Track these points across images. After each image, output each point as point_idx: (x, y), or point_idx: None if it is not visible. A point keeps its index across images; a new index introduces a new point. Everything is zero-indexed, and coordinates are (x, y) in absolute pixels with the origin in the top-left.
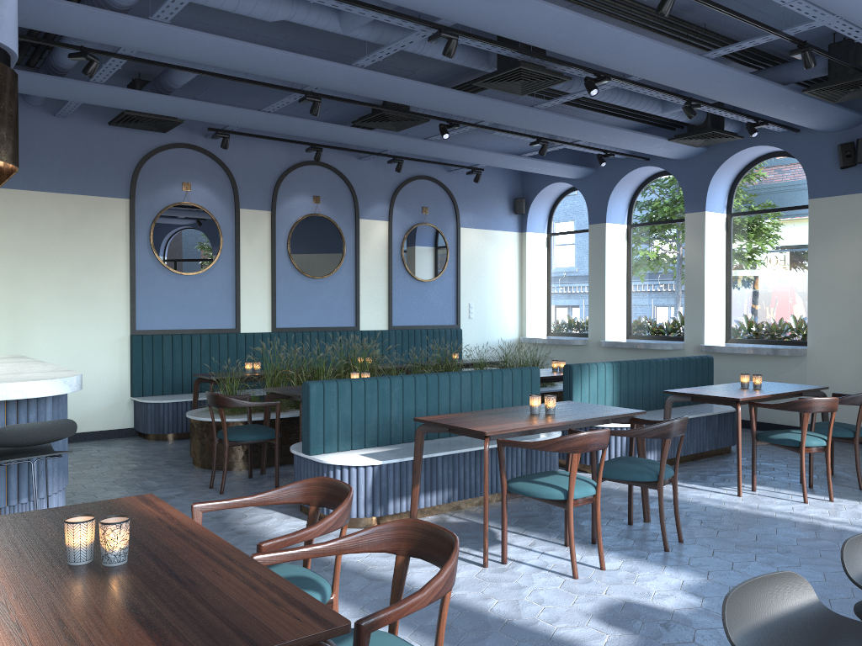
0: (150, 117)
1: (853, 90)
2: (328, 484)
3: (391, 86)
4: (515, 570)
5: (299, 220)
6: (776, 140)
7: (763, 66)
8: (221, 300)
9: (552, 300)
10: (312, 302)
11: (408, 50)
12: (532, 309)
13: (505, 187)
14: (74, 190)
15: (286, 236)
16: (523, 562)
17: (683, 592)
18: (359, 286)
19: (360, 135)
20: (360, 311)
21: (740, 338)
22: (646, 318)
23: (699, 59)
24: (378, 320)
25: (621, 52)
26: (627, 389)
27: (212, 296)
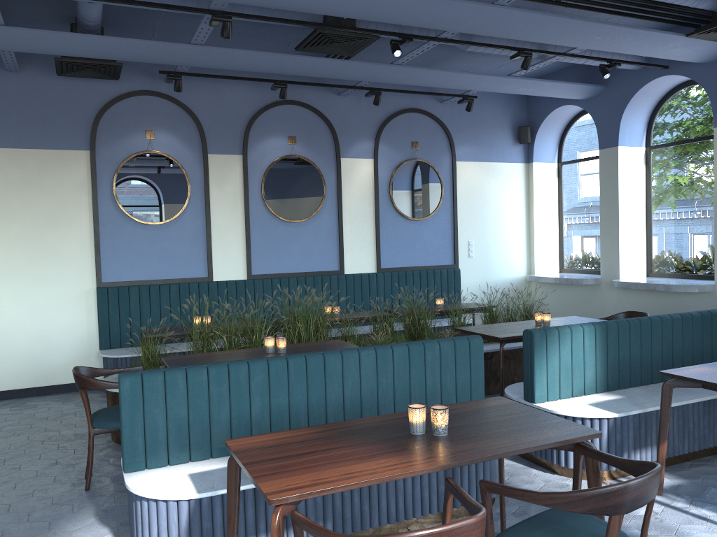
0: (84, 62)
1: None
2: None
3: None
4: None
5: (273, 163)
6: None
7: None
8: (192, 249)
9: (564, 234)
10: (291, 247)
11: None
12: (541, 245)
13: (508, 116)
14: (32, 145)
15: (260, 180)
16: None
17: None
18: (342, 228)
19: (313, 64)
20: (345, 254)
21: None
22: (669, 253)
23: None
24: (365, 263)
25: None
26: (618, 359)
27: (182, 245)
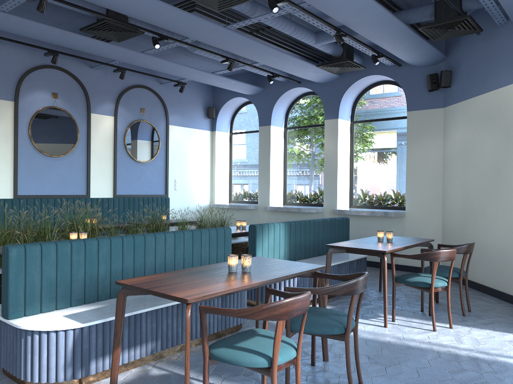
0: None
1: (450, 30)
2: None
3: None
4: None
5: (39, 111)
6: (386, 71)
7: None
8: None
9: (233, 178)
10: (50, 175)
11: None
12: (219, 185)
13: (201, 99)
14: None
15: (28, 123)
16: None
17: None
18: (89, 164)
19: (88, 43)
20: (91, 183)
21: (359, 205)
22: (296, 191)
23: None
24: (105, 190)
25: None
26: (295, 243)
27: None
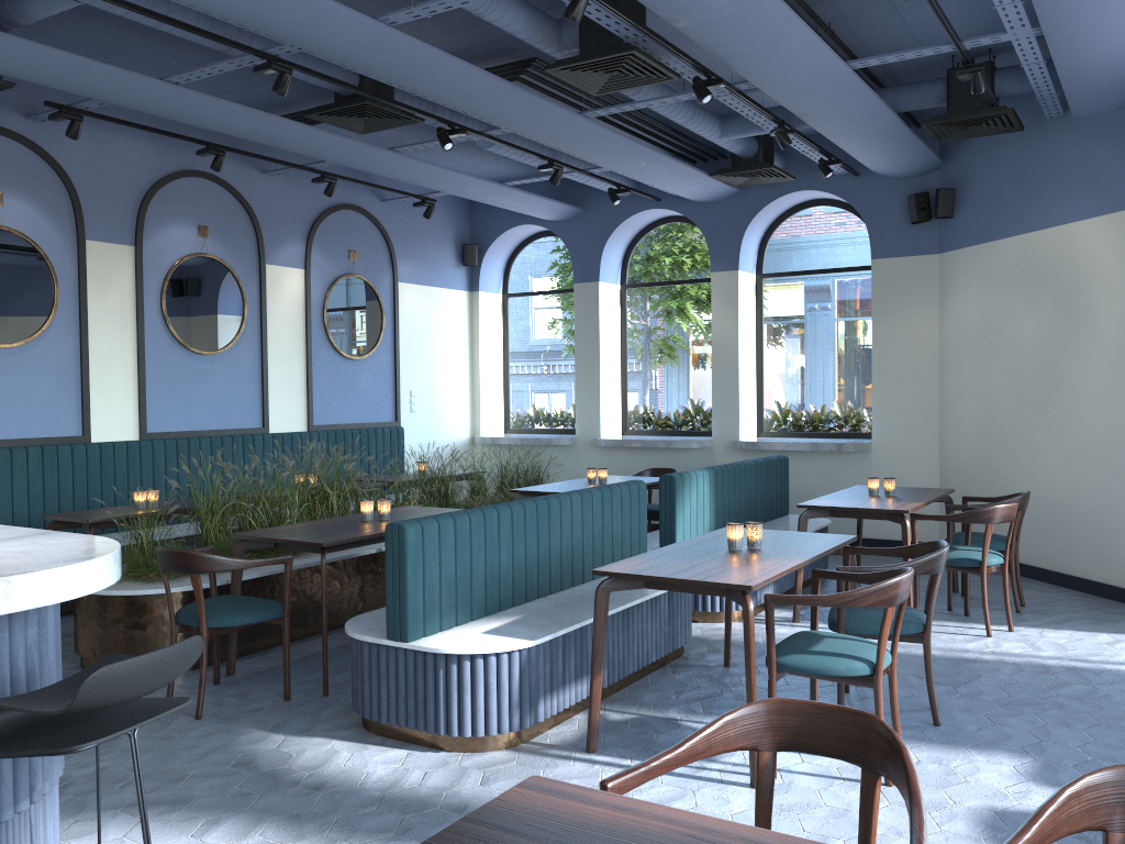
0: None
1: (973, 127)
2: (795, 710)
3: (421, 60)
4: (801, 786)
5: (178, 263)
6: (830, 184)
7: None
8: (58, 390)
9: (512, 385)
10: (200, 391)
11: (468, 7)
12: (487, 398)
13: (451, 228)
14: None
15: (159, 288)
16: (793, 770)
17: (1036, 783)
18: (267, 366)
19: (304, 135)
20: (269, 404)
21: (775, 431)
22: (648, 407)
23: (845, 68)
24: (294, 418)
25: (777, 46)
26: (722, 505)
27: (43, 383)
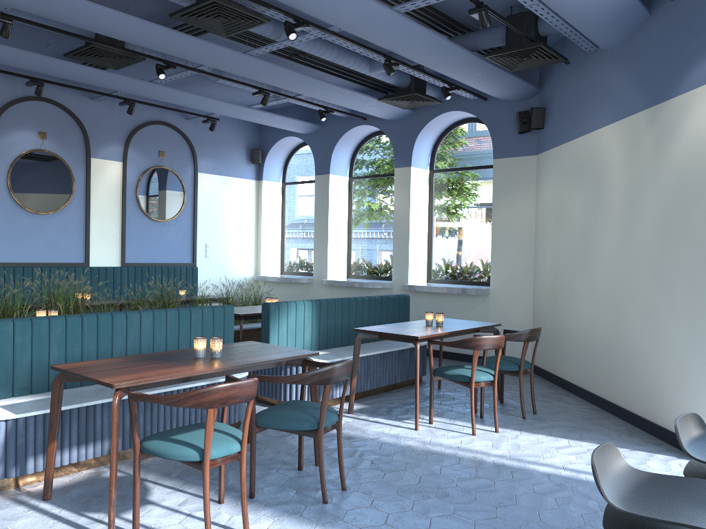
0: None
1: (526, 59)
2: None
3: (85, 11)
4: None
5: (21, 155)
6: (469, 106)
7: (454, 34)
8: None
9: (286, 243)
10: (36, 237)
11: None
12: (267, 250)
13: (243, 139)
14: None
15: (6, 170)
16: None
17: None
18: (89, 223)
19: (78, 71)
20: (91, 248)
21: (438, 279)
22: (363, 260)
23: (389, 11)
24: (110, 257)
25: None
26: (326, 326)
27: None
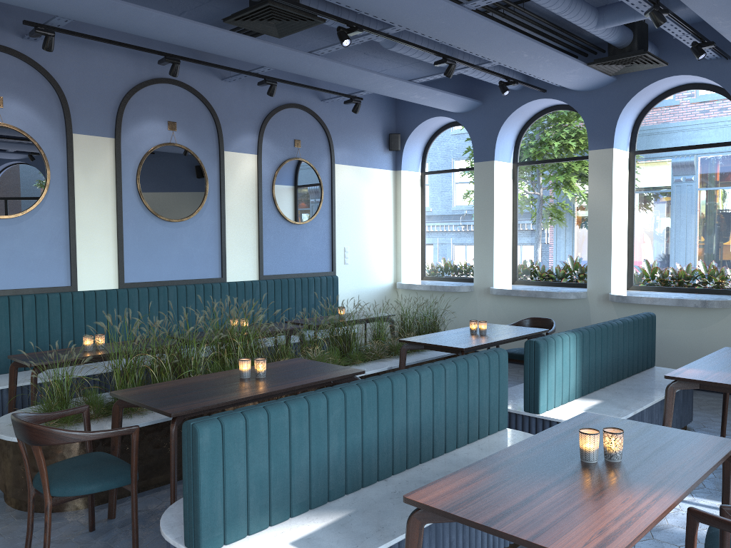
0: None
1: None
2: None
3: None
4: None
5: (151, 151)
6: (701, 68)
7: None
8: (51, 251)
9: (427, 243)
10: (169, 250)
11: None
12: (407, 253)
13: (379, 122)
14: None
15: (135, 170)
16: None
17: None
18: (224, 230)
19: (232, 41)
20: (227, 260)
21: (644, 285)
22: (534, 262)
23: None
24: (247, 270)
25: None
26: (588, 364)
27: (38, 246)
